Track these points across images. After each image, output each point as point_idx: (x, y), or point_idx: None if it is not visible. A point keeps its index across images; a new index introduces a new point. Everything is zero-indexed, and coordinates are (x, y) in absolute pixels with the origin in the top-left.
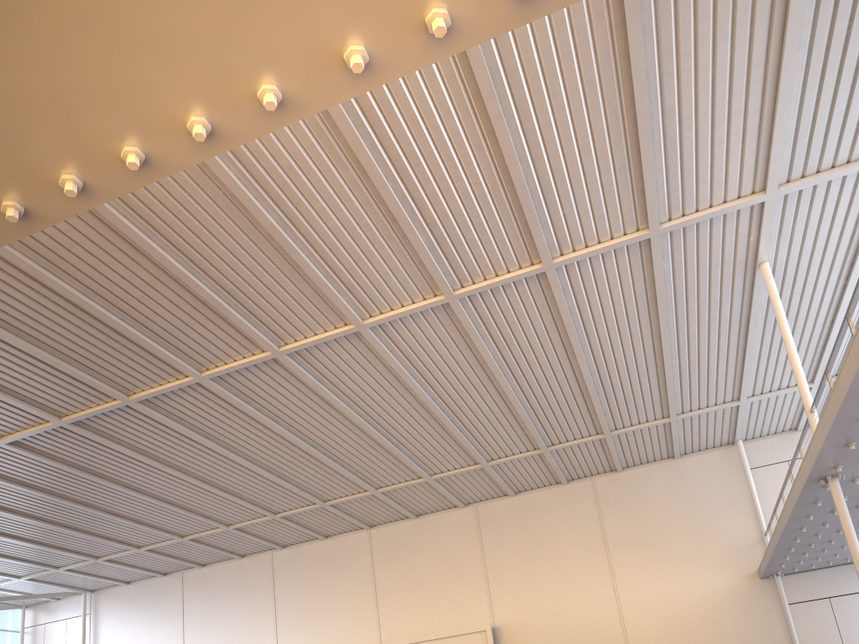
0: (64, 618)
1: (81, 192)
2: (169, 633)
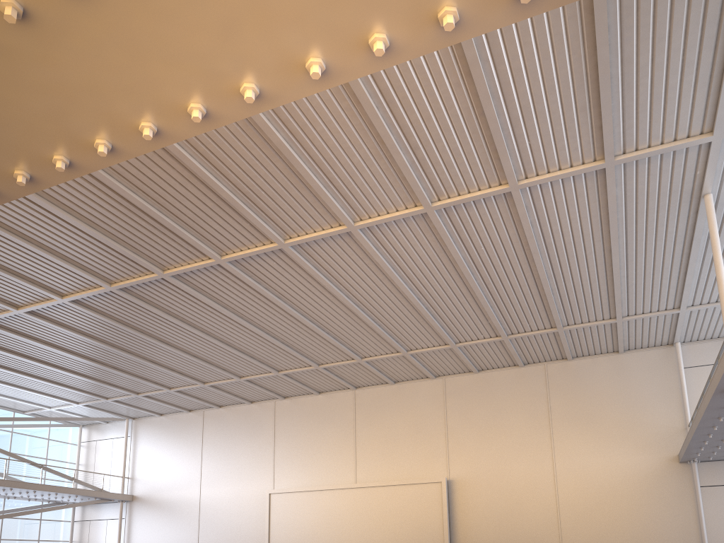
0: (111, 437)
1: (111, 151)
2: (190, 458)
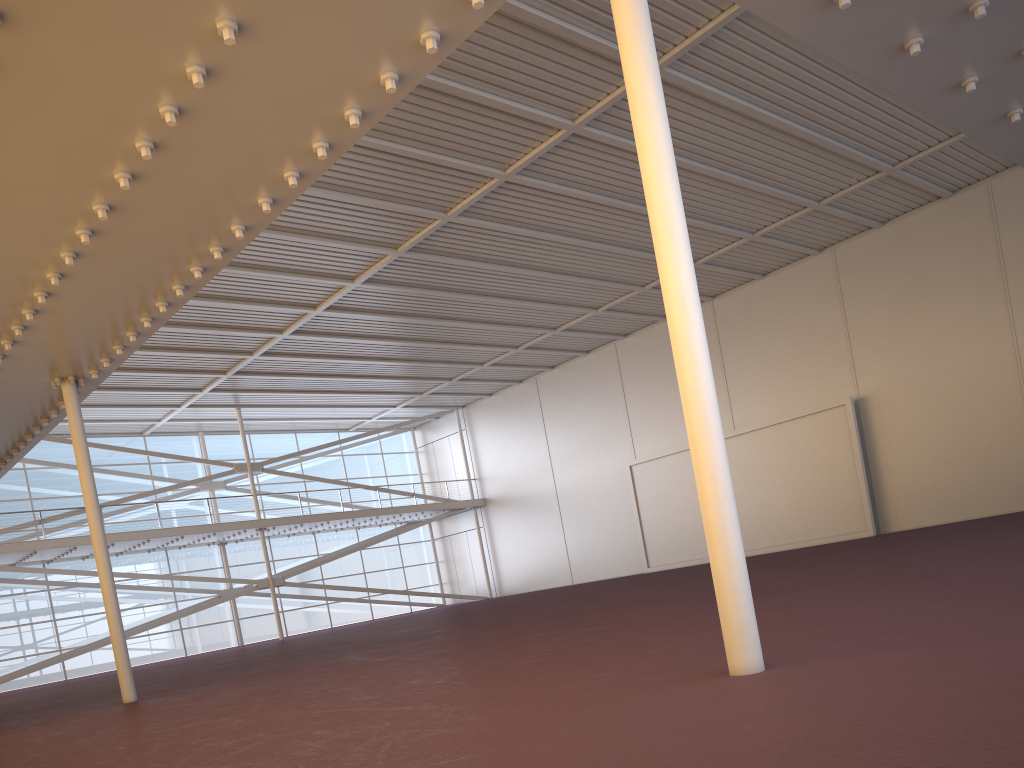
0: (446, 435)
1: (187, 288)
2: (534, 440)
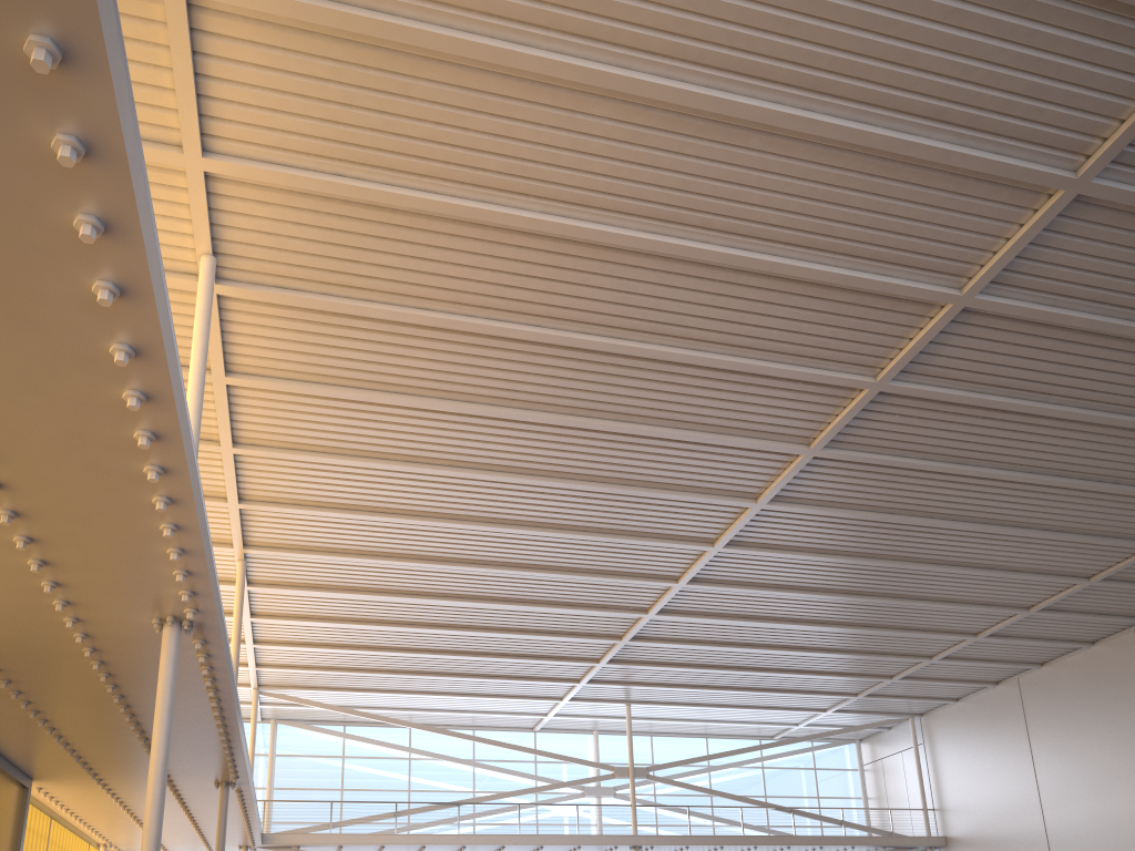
0: (898, 750)
1: (169, 471)
2: (1014, 762)
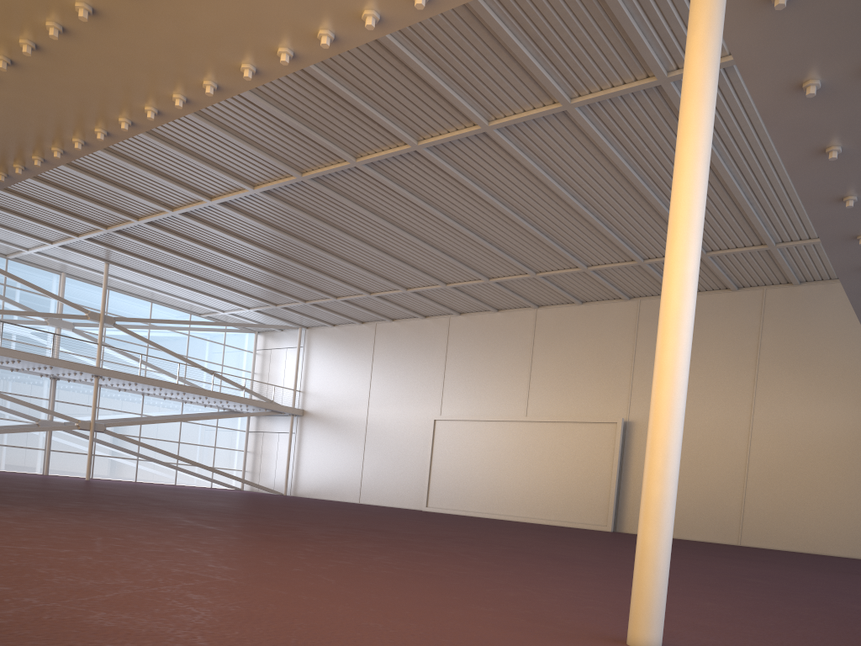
0: (284, 347)
1: (133, 125)
2: (360, 375)
